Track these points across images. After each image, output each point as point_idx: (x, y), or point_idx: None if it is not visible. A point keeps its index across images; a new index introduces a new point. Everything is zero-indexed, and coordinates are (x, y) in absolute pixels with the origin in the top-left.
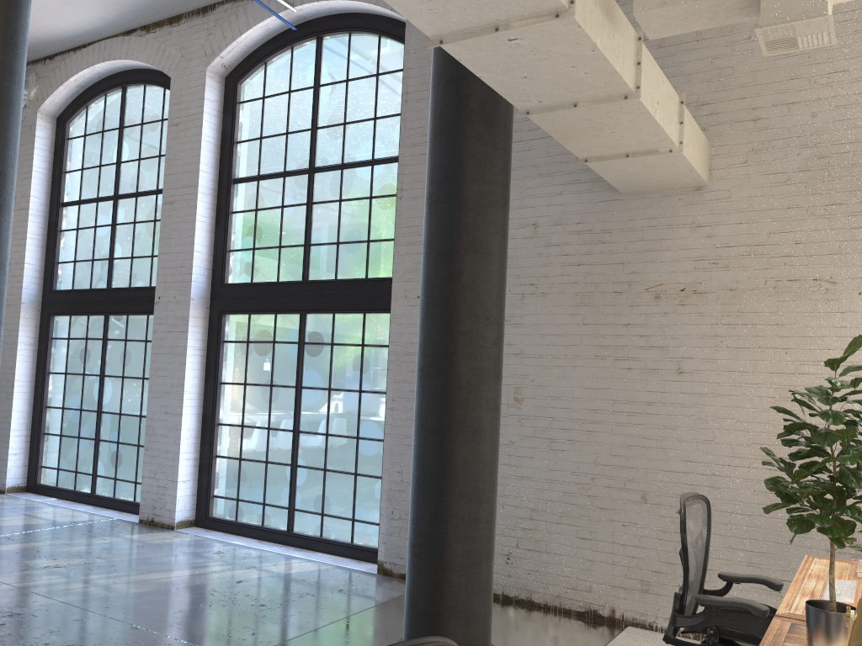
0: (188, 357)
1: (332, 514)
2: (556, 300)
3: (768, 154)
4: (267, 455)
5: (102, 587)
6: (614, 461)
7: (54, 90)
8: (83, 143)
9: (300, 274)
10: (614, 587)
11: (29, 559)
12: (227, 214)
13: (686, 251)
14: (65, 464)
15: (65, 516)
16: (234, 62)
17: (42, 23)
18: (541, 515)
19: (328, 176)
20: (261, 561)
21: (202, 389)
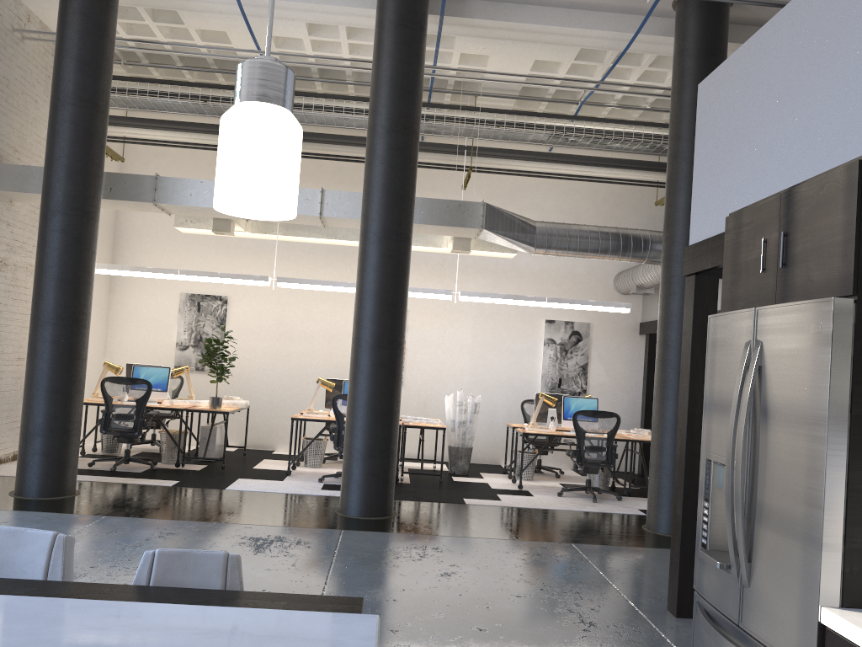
0: None
1: None
2: None
3: None
4: None
5: None
6: None
7: None
8: None
9: None
10: None
11: None
12: None
13: (4, 238)
14: None
15: None
16: None
17: None
18: None
19: None
20: None
21: None
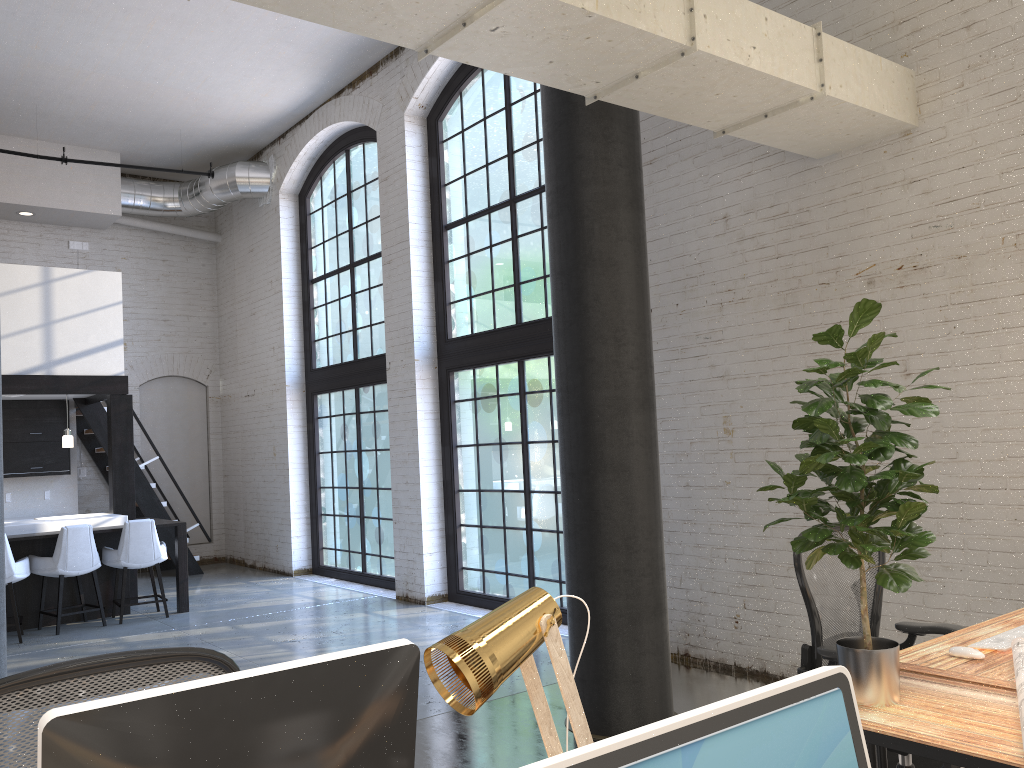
0: (420, 422)
1: None
2: (756, 305)
3: (989, 68)
4: (504, 520)
5: None
6: None
7: (288, 168)
8: (321, 215)
9: (514, 317)
10: None
11: (273, 635)
12: (443, 265)
13: (899, 218)
14: (340, 544)
15: (331, 595)
16: (431, 100)
17: (263, 105)
18: (766, 568)
19: (528, 203)
20: None
21: (439, 455)
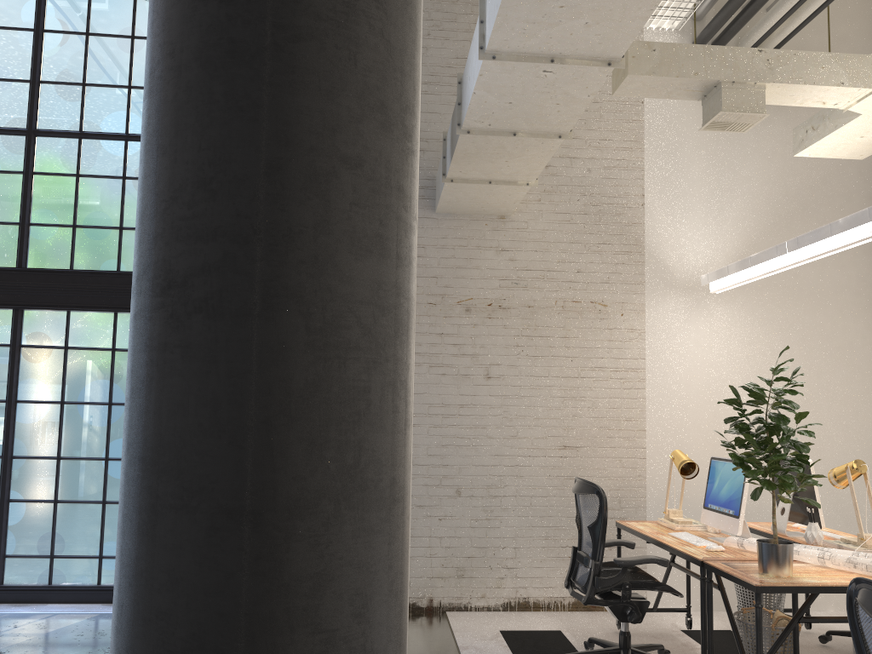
0: None
1: (67, 554)
2: None
3: (556, 196)
4: None
5: None
6: (430, 460)
7: None
8: None
9: (14, 259)
10: (431, 578)
11: None
12: None
13: (492, 271)
14: None
15: None
16: None
17: None
18: None
19: (59, 143)
20: None
21: None
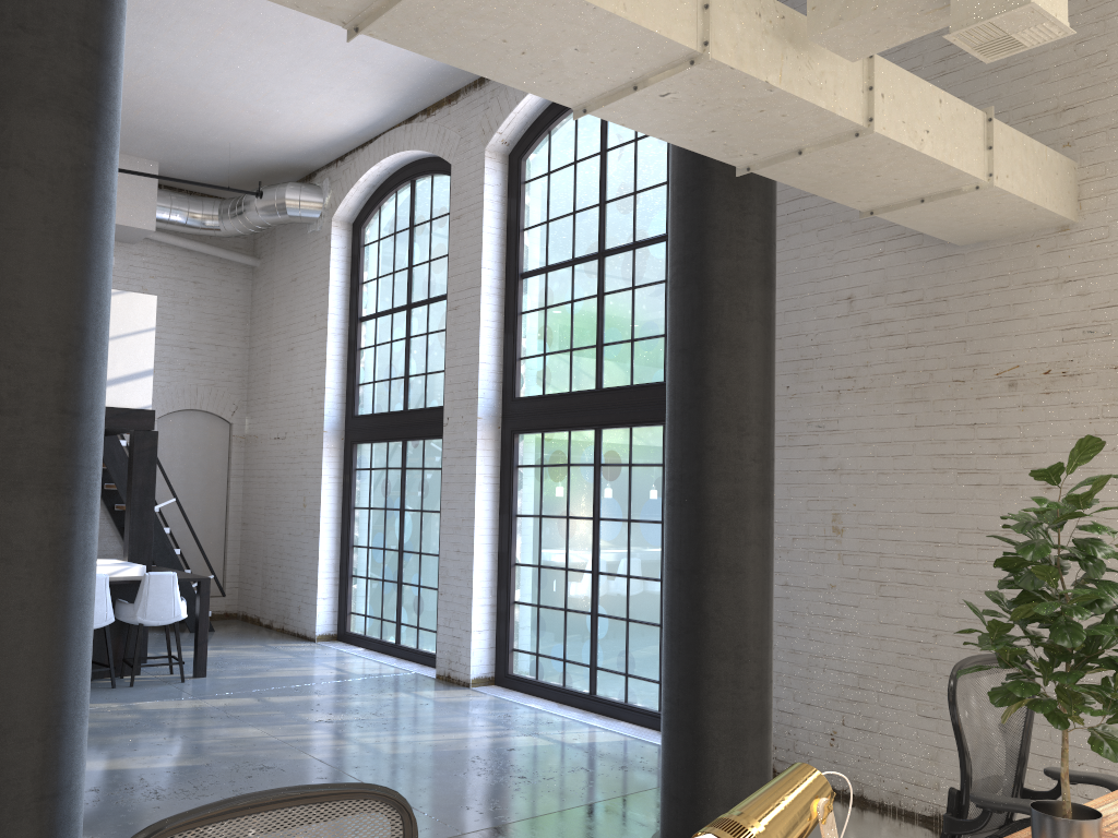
0: (478, 486)
1: (636, 675)
2: (879, 397)
3: None
4: (565, 601)
5: (362, 746)
6: (962, 612)
7: (345, 194)
8: (377, 248)
9: (594, 381)
10: None
11: (306, 712)
12: (515, 316)
13: (1050, 318)
14: (371, 610)
15: (362, 668)
16: (515, 136)
17: (325, 124)
18: (871, 683)
19: (619, 259)
20: (548, 728)
21: (496, 523)
